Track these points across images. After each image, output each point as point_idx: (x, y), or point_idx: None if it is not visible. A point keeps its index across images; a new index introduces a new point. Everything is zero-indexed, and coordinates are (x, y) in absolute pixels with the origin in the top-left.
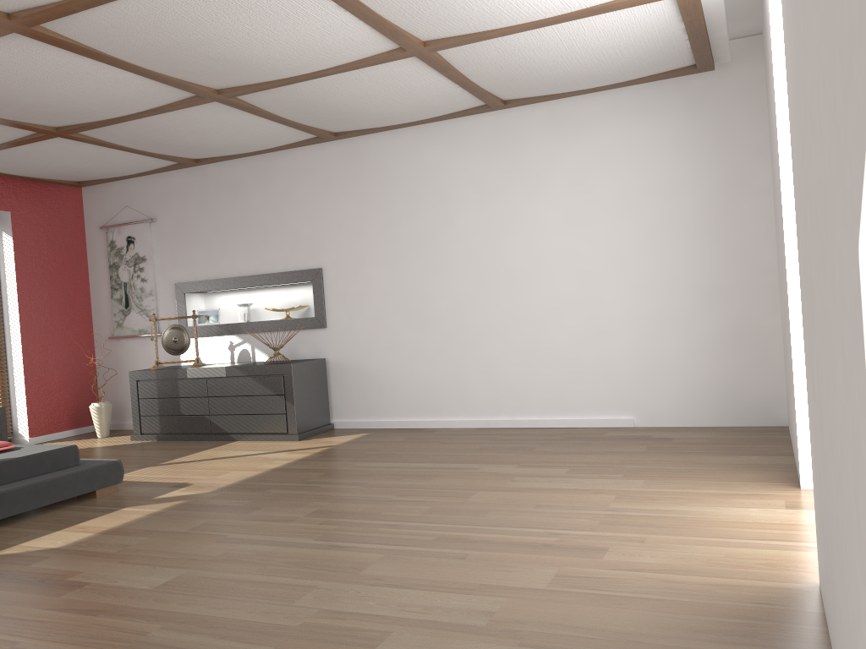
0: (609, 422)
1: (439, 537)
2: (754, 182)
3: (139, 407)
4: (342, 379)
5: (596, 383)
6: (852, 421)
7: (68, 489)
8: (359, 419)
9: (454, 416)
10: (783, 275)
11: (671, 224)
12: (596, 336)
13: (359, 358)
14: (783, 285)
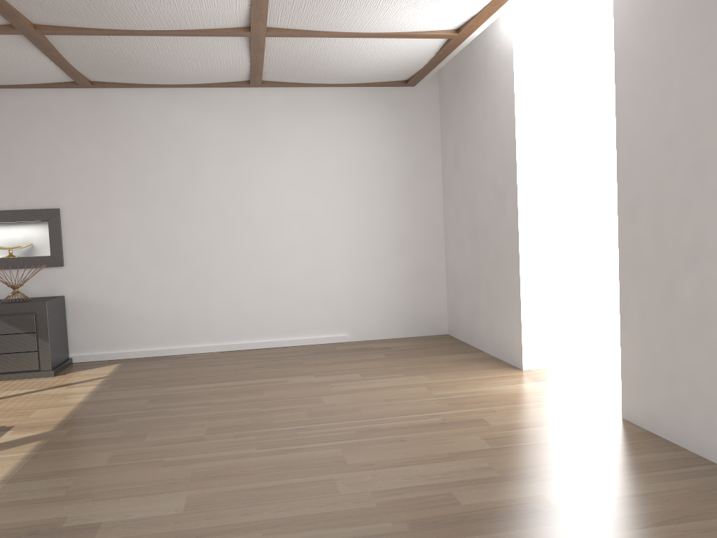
0: (330, 339)
1: (357, 431)
2: (431, 168)
3: None
4: (82, 315)
5: (320, 310)
6: None
7: None
8: (99, 352)
9: (199, 343)
10: (489, 233)
11: (377, 192)
12: (321, 274)
13: (101, 295)
14: (484, 239)
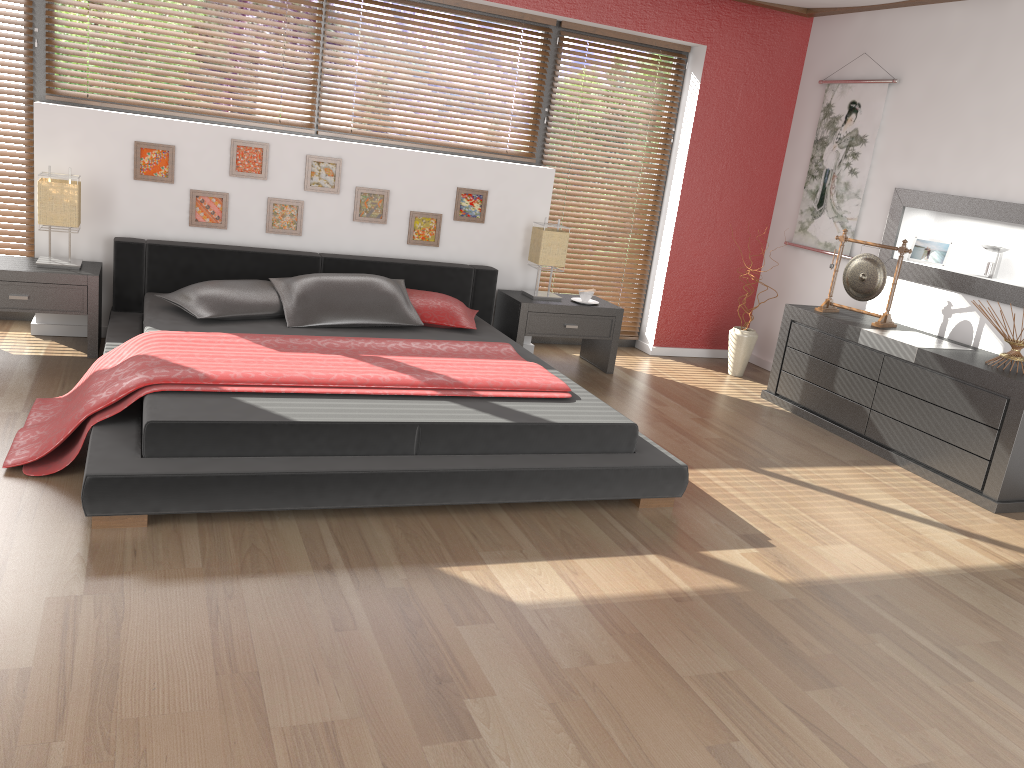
0: None
1: None
2: None
3: (782, 357)
4: None
5: None
6: None
7: (600, 488)
8: None
9: None
10: None
11: None
12: None
13: None
14: None
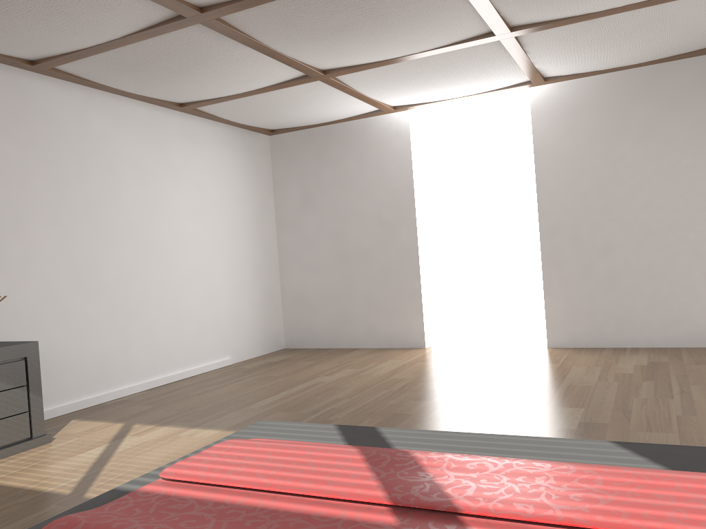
0: (221, 364)
1: (488, 377)
2: (269, 206)
3: None
4: None
5: (212, 335)
6: (705, 261)
7: None
8: None
9: (122, 384)
10: (371, 255)
11: (241, 223)
12: (211, 300)
13: (21, 338)
14: (360, 261)
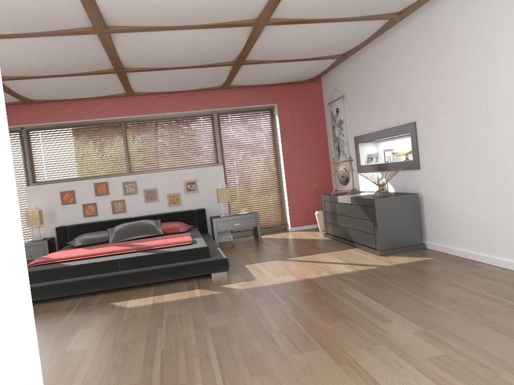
0: None
1: (185, 384)
2: None
3: (325, 217)
4: (430, 210)
5: None
6: None
7: (190, 272)
8: (440, 244)
9: (502, 256)
10: None
11: None
12: None
13: (438, 195)
14: None
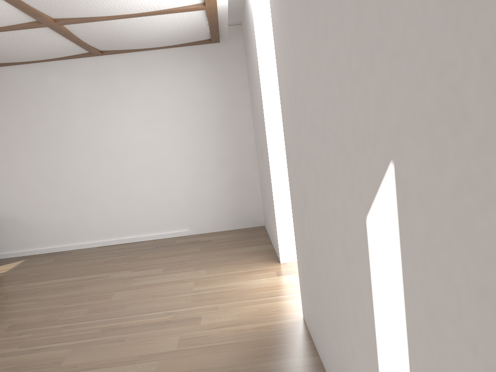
0: (176, 234)
1: (103, 329)
2: (242, 103)
3: None
4: (1, 226)
5: (167, 213)
6: (351, 277)
7: None
8: (16, 251)
9: (83, 241)
10: (264, 156)
11: (202, 124)
12: (165, 187)
13: (12, 212)
14: (263, 160)
